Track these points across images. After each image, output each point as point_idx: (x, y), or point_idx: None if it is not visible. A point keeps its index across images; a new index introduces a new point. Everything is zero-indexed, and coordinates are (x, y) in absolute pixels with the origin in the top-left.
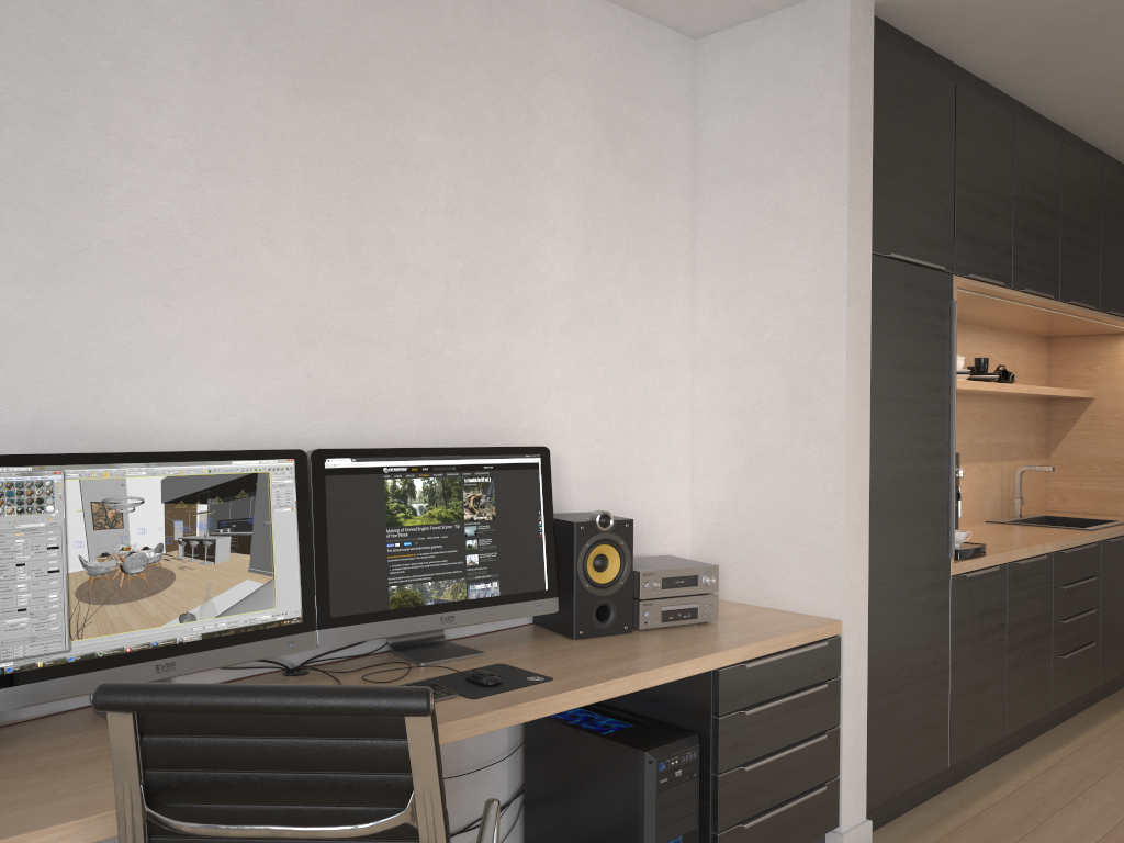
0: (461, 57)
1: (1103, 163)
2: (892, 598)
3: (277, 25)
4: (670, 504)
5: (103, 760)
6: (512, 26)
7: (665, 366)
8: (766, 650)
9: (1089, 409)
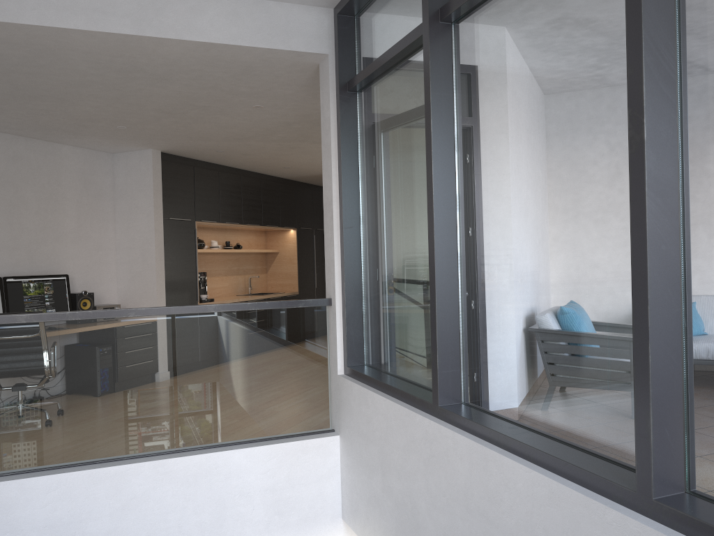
0: (38, 171)
1: (265, 177)
2: None
3: None
4: (110, 290)
5: None
6: (52, 160)
7: (106, 250)
8: None
9: (278, 256)
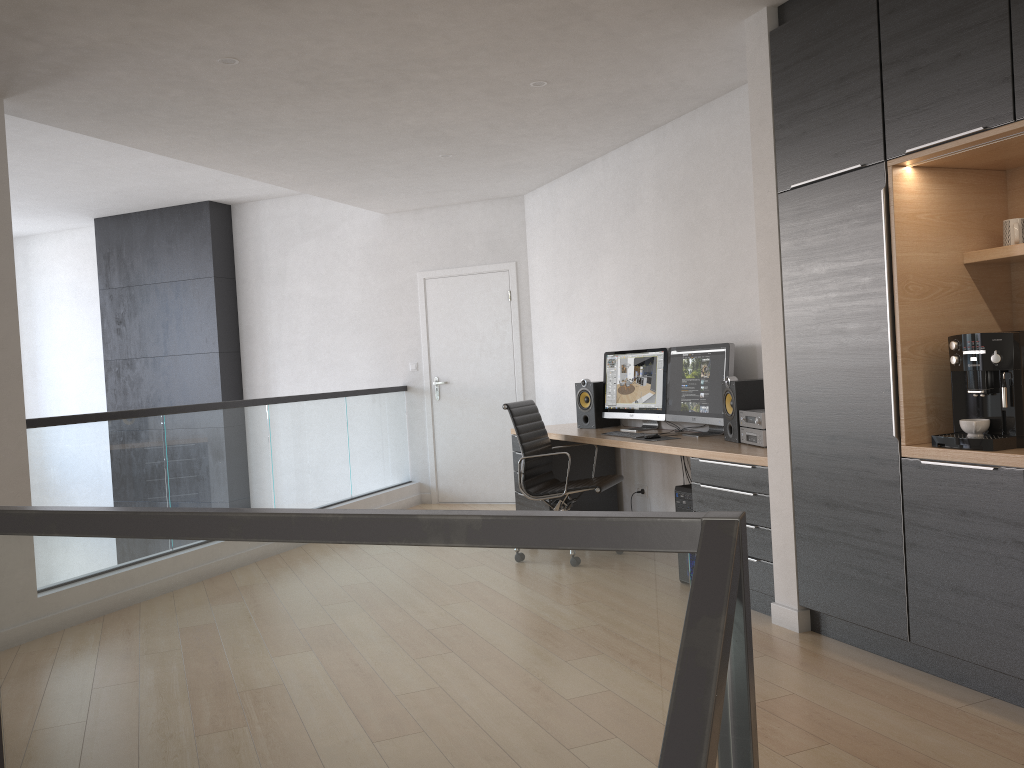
0: (720, 157)
1: None
2: (817, 456)
3: (668, 189)
4: None
5: (595, 431)
6: (738, 124)
7: None
8: (714, 457)
9: None
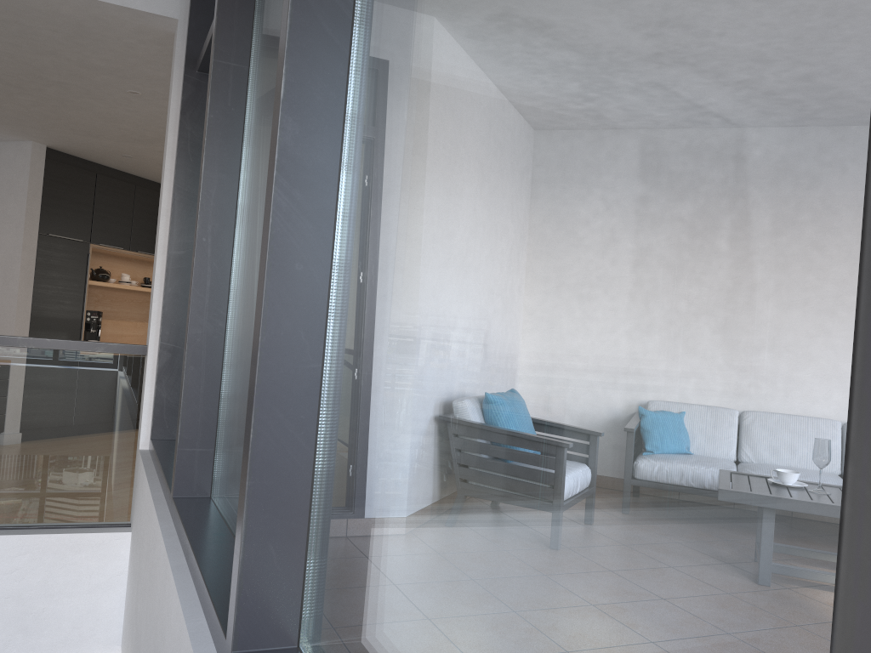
0: None
1: None
2: None
3: None
4: None
5: None
6: None
7: None
8: None
9: None
